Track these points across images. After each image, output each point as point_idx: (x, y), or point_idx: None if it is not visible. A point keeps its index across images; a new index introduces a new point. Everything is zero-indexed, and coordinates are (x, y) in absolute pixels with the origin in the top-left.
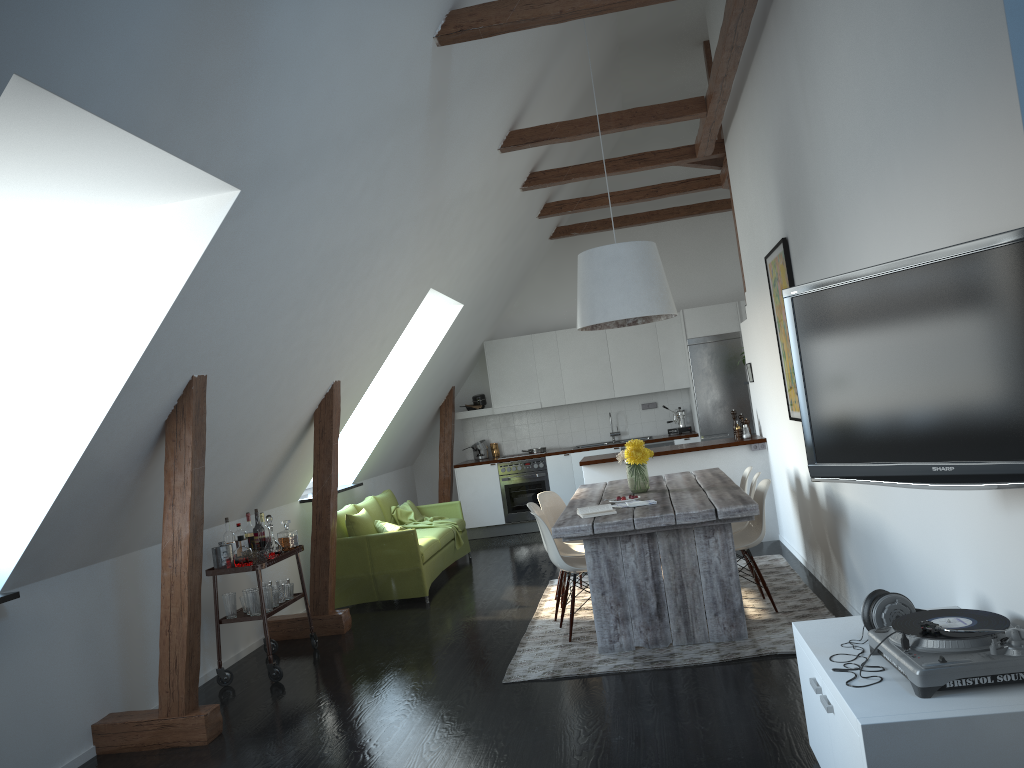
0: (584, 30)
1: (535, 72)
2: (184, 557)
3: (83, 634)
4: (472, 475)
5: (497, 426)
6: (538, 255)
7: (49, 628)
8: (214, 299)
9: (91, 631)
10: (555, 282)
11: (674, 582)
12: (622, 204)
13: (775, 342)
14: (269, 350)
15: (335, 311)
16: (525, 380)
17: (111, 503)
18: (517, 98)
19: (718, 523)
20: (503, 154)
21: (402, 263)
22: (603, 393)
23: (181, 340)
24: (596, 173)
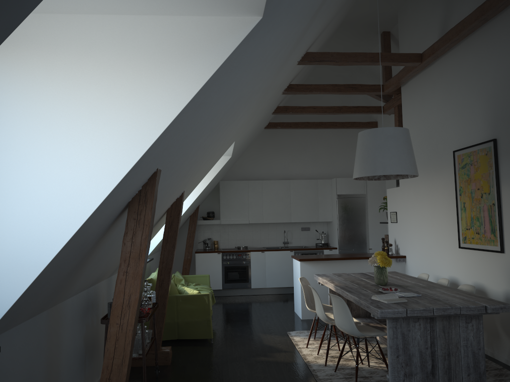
0: (349, 4)
1: (331, 18)
2: (131, 317)
3: (26, 378)
4: (206, 258)
5: (218, 231)
6: (256, 136)
7: (6, 376)
8: (200, 107)
9: (31, 374)
10: (261, 153)
11: (444, 351)
12: (320, 114)
13: (446, 201)
14: (185, 160)
15: (213, 141)
16: (241, 206)
17: (71, 266)
18: (320, 31)
19: (477, 314)
20: (295, 66)
21: (242, 119)
22: (285, 219)
23: (172, 136)
24: (327, 91)
